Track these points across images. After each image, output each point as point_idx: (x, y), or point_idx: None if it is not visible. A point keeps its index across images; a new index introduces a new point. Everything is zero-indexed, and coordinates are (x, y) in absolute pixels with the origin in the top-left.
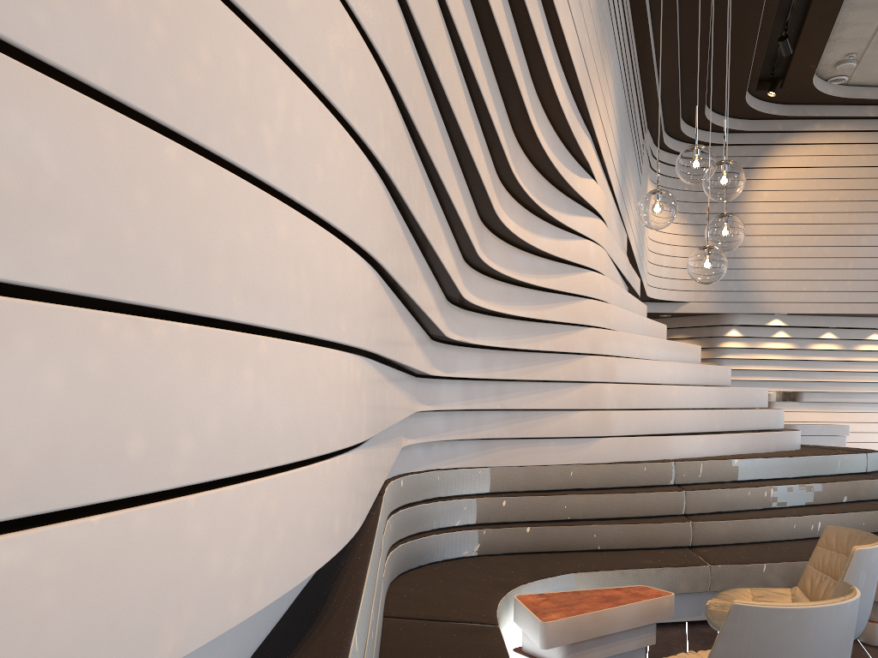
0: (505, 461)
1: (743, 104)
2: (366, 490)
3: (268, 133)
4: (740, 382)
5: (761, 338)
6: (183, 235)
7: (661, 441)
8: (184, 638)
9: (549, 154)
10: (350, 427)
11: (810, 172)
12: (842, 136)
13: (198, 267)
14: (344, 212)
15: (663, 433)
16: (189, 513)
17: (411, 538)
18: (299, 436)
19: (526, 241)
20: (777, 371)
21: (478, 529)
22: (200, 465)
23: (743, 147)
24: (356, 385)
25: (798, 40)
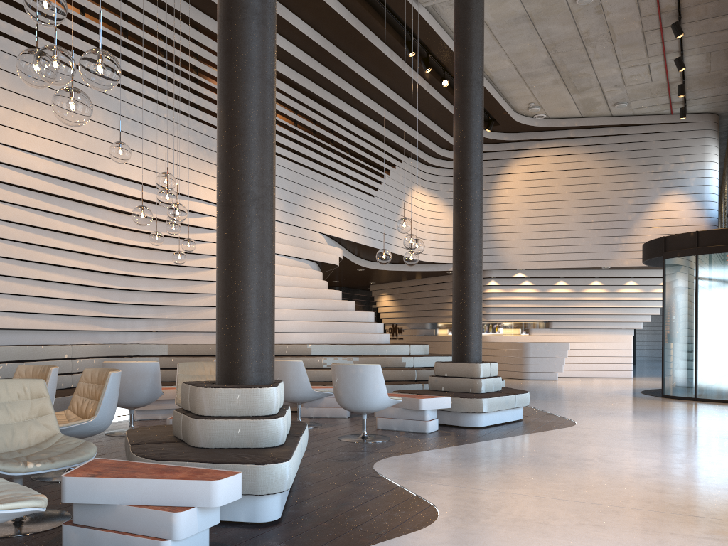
0: (176, 341)
1: None
2: None
3: None
4: (504, 315)
5: (514, 286)
6: None
7: None
8: None
9: None
10: None
11: (536, 175)
12: (555, 150)
13: None
14: None
15: None
16: None
17: None
18: None
19: (154, 247)
20: (529, 307)
21: None
22: None
23: (491, 161)
24: None
25: None
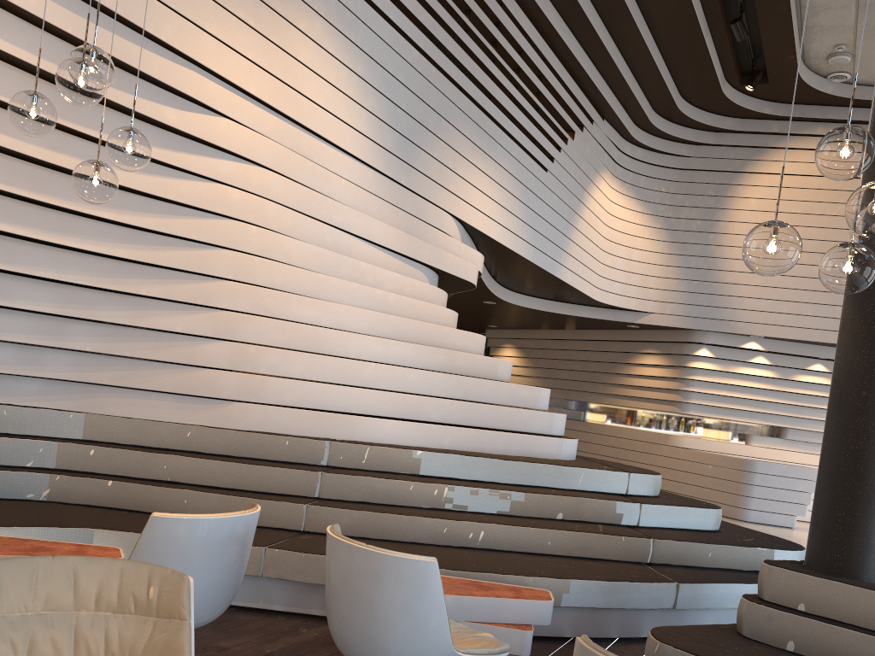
0: (106, 409)
1: (725, 100)
2: None
3: None
4: (712, 408)
5: (737, 362)
6: None
7: (325, 418)
8: None
9: (40, 65)
10: None
11: (807, 181)
12: None
13: None
14: None
15: (339, 410)
16: None
17: None
18: None
19: (61, 165)
20: (756, 401)
21: (51, 473)
22: None
23: (733, 149)
24: None
25: (758, 24)
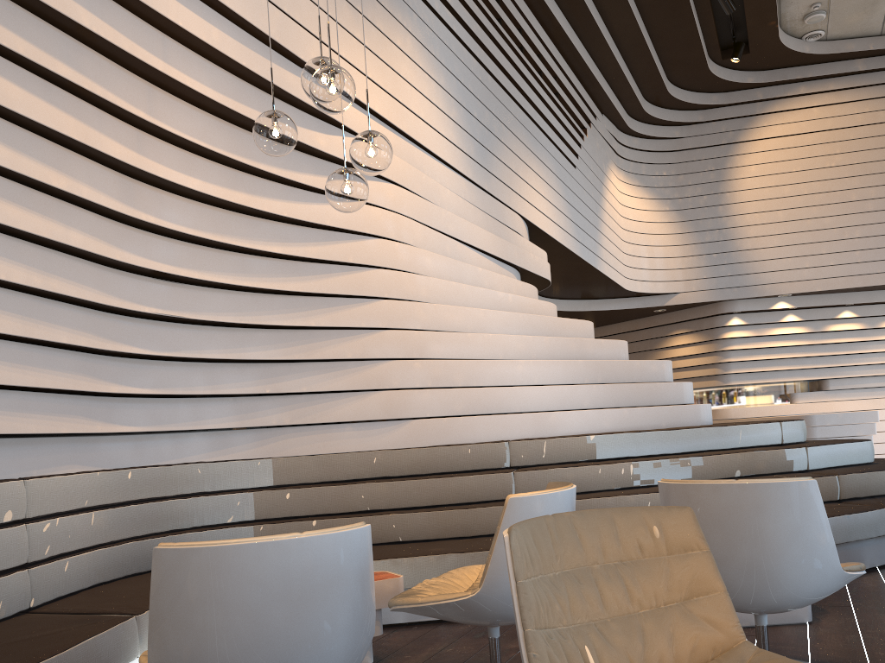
0: (291, 450)
1: (711, 76)
2: None
3: None
4: (752, 374)
5: (769, 324)
6: None
7: (495, 420)
8: None
9: (222, 102)
10: None
11: (800, 139)
12: (832, 96)
13: None
14: None
15: (503, 412)
16: None
17: (155, 536)
18: None
19: (238, 202)
20: (793, 359)
21: (253, 525)
22: None
23: (723, 122)
24: None
25: None
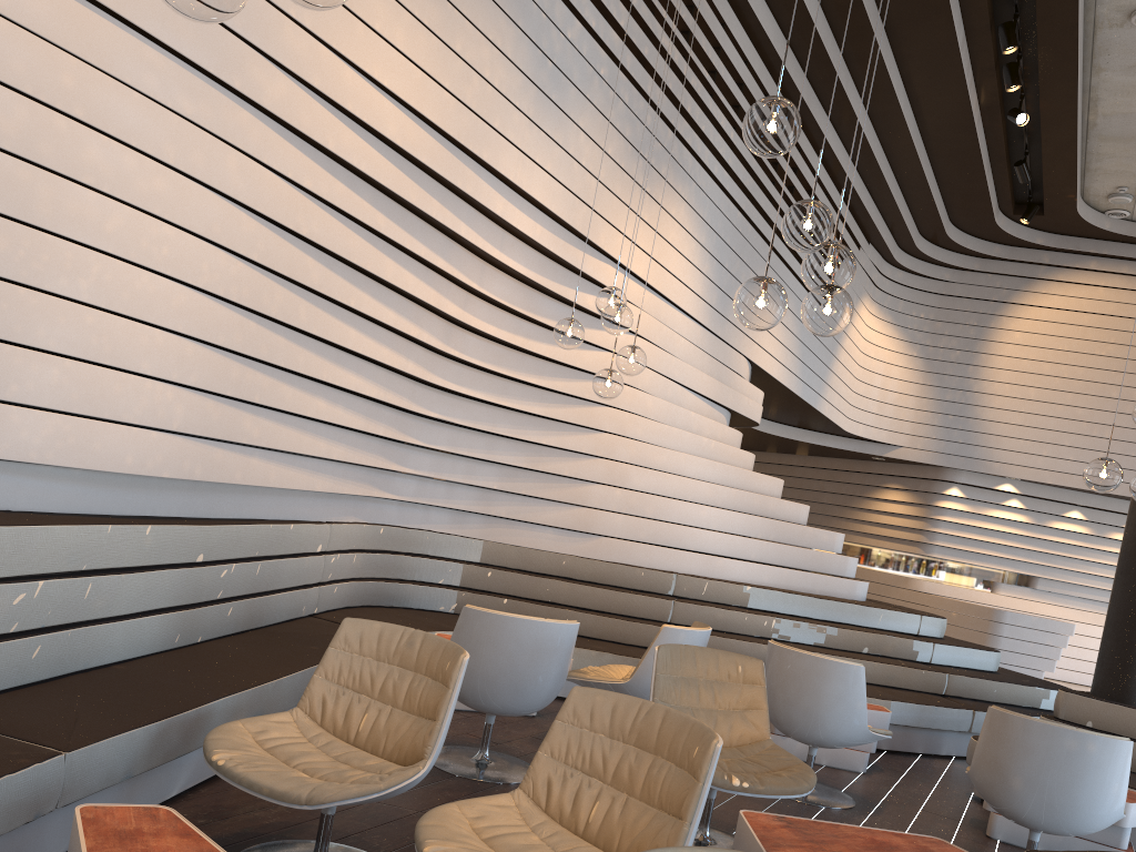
0: (500, 538)
1: (996, 228)
2: (191, 464)
3: (84, 282)
4: (958, 551)
5: (989, 504)
6: (23, 318)
7: (670, 553)
8: (3, 452)
9: (528, 275)
10: (152, 417)
11: (1076, 317)
12: (1122, 280)
13: (30, 329)
14: (151, 313)
15: (679, 547)
16: (12, 411)
17: (386, 580)
18: (93, 405)
19: (517, 344)
20: (1006, 546)
21: (458, 590)
22: (21, 397)
23: (999, 277)
24: (165, 398)
25: (1042, 167)
